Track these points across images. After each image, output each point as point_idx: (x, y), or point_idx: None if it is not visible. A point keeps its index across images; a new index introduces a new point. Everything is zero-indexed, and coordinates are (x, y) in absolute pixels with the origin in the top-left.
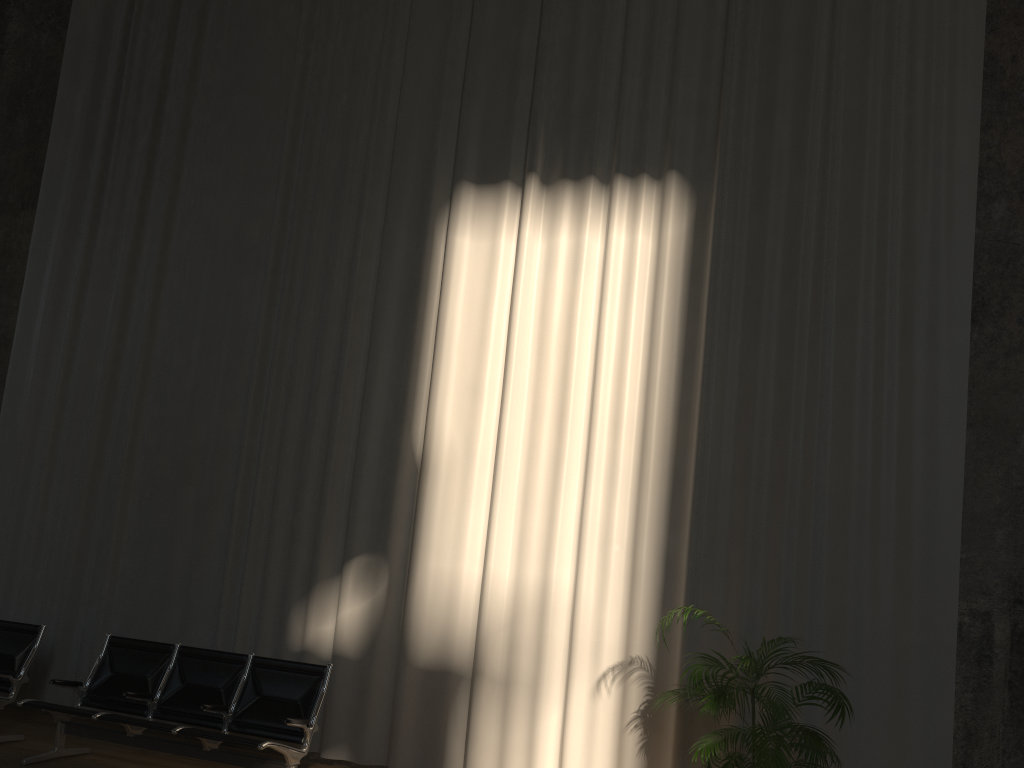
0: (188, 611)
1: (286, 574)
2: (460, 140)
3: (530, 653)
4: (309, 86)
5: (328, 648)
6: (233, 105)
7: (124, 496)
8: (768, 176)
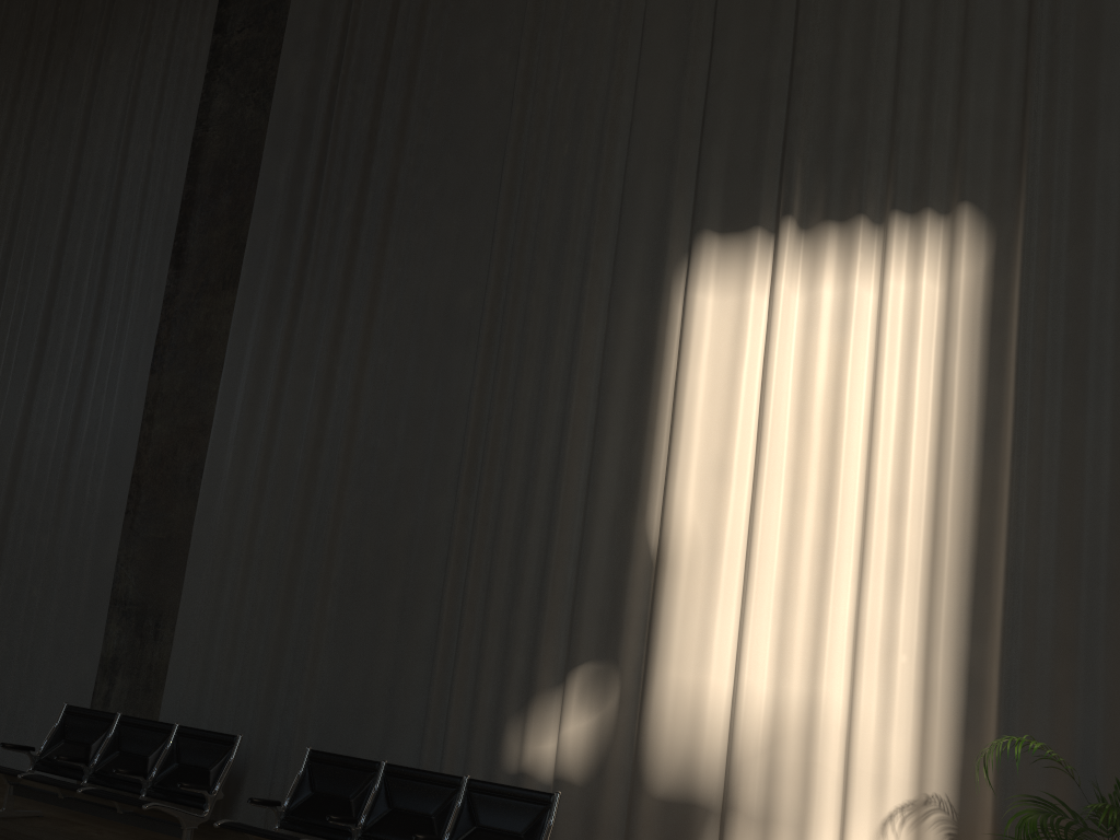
0: (391, 723)
1: (500, 683)
2: (700, 184)
3: (794, 785)
4: (526, 138)
5: (548, 770)
6: (444, 165)
7: (323, 593)
8: (1091, 201)
